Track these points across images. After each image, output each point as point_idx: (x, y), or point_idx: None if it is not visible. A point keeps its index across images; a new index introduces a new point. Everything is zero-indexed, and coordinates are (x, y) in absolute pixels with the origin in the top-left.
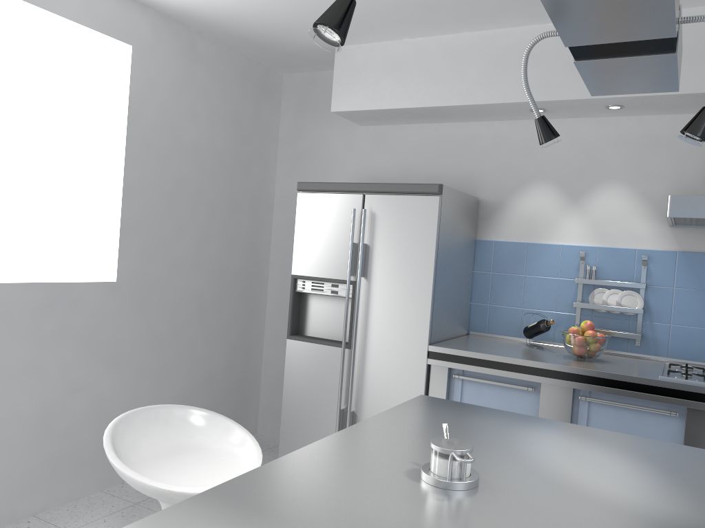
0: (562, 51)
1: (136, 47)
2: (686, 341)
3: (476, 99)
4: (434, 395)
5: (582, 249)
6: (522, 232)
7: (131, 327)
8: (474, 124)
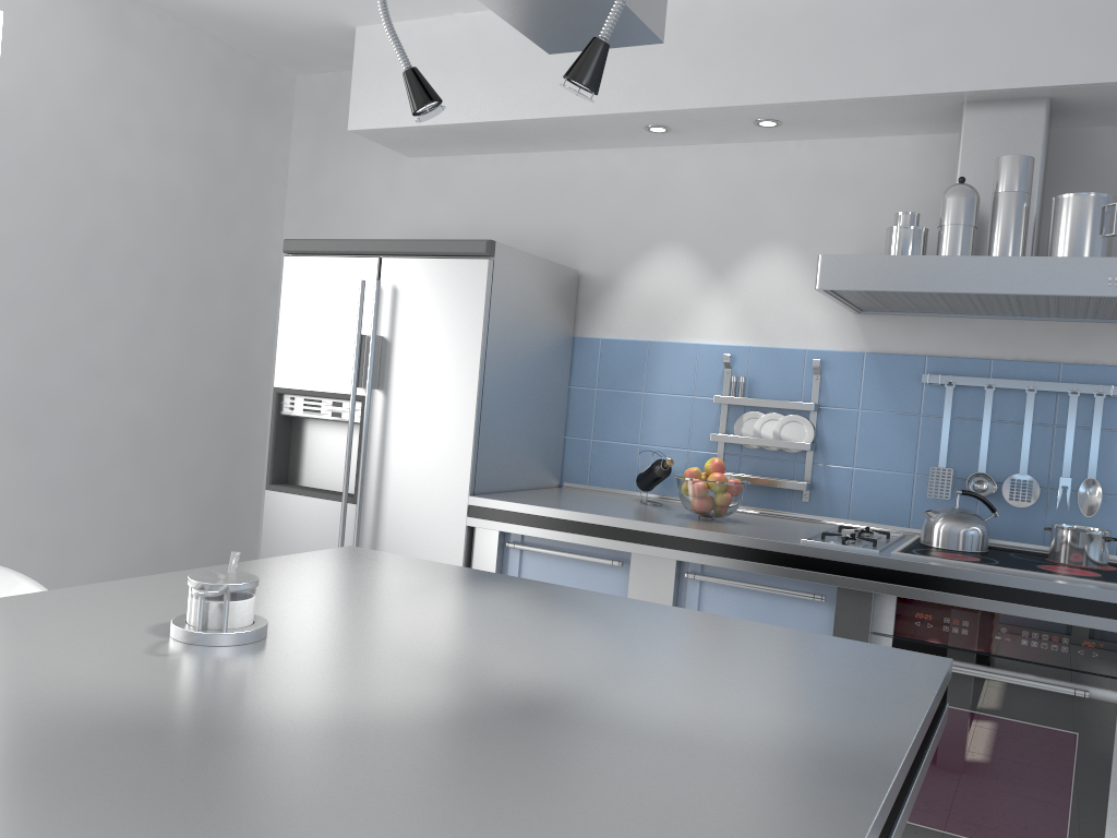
0: (683, 33)
1: (12, 14)
2: (875, 493)
3: (559, 109)
4: None
5: (727, 351)
6: (642, 324)
7: (5, 466)
8: (575, 153)
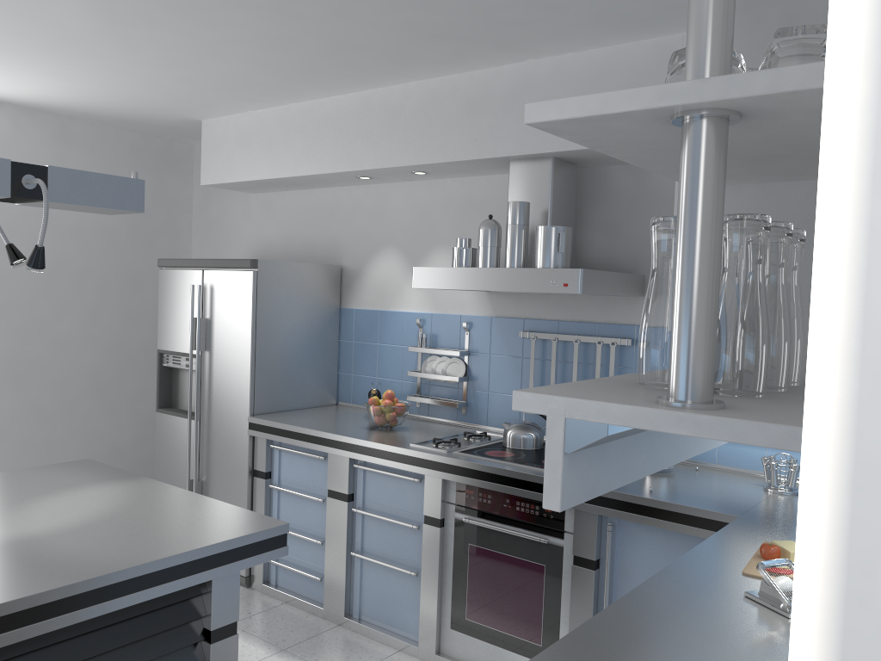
0: (360, 121)
1: None
2: (500, 409)
3: (301, 170)
4: (258, 465)
5: (420, 316)
6: (376, 299)
7: (7, 403)
8: (337, 189)
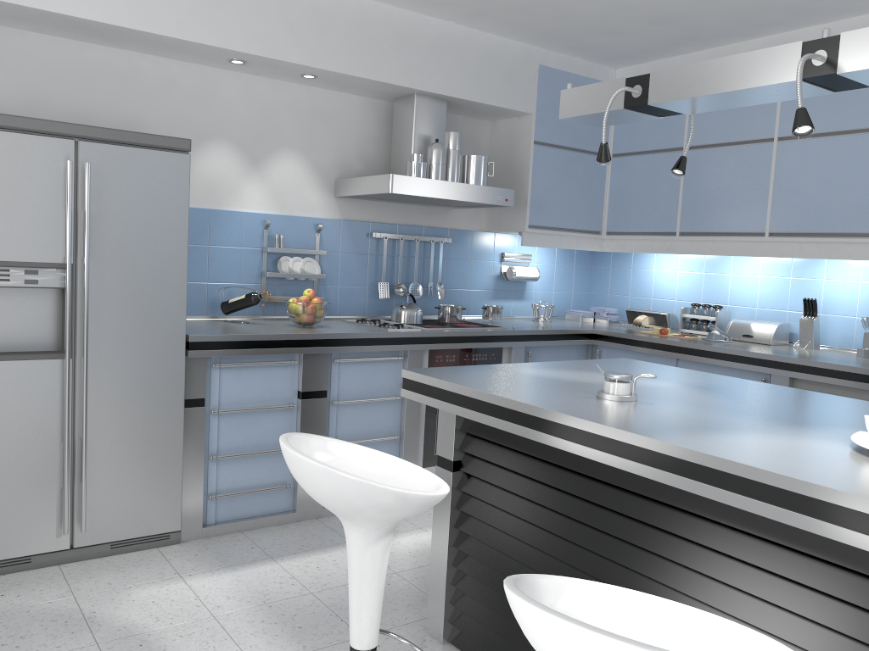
0: (282, 7)
1: None
2: (349, 299)
3: (191, 35)
4: (193, 392)
5: (265, 217)
6: (202, 196)
7: None
8: (136, 55)
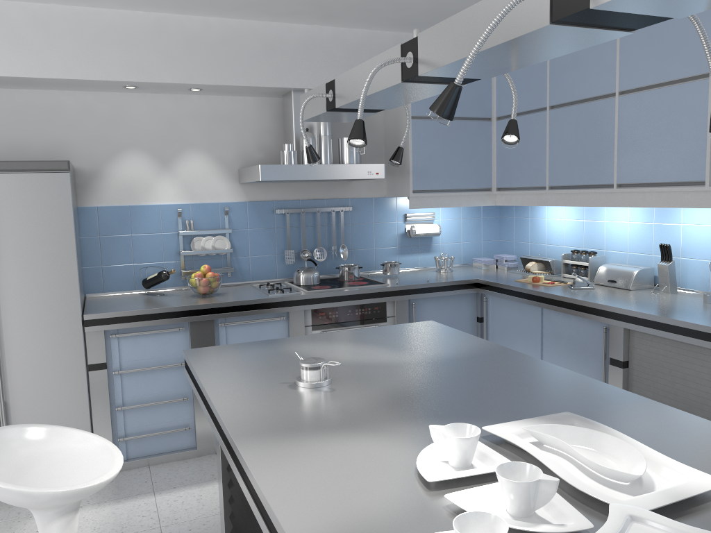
0: (154, 39)
1: None
2: (260, 266)
3: (77, 74)
4: (94, 359)
5: (178, 207)
6: (122, 196)
7: None
8: (56, 92)
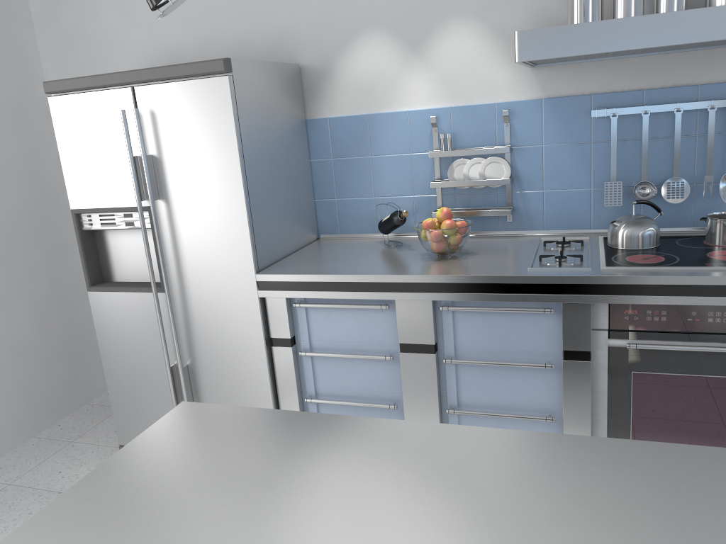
0: None
1: None
2: (562, 208)
3: None
4: (277, 331)
5: (432, 113)
6: (359, 101)
7: None
8: None
